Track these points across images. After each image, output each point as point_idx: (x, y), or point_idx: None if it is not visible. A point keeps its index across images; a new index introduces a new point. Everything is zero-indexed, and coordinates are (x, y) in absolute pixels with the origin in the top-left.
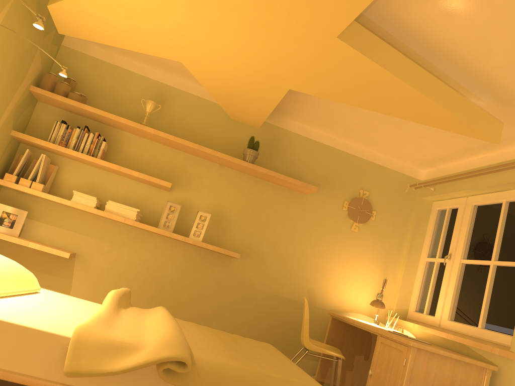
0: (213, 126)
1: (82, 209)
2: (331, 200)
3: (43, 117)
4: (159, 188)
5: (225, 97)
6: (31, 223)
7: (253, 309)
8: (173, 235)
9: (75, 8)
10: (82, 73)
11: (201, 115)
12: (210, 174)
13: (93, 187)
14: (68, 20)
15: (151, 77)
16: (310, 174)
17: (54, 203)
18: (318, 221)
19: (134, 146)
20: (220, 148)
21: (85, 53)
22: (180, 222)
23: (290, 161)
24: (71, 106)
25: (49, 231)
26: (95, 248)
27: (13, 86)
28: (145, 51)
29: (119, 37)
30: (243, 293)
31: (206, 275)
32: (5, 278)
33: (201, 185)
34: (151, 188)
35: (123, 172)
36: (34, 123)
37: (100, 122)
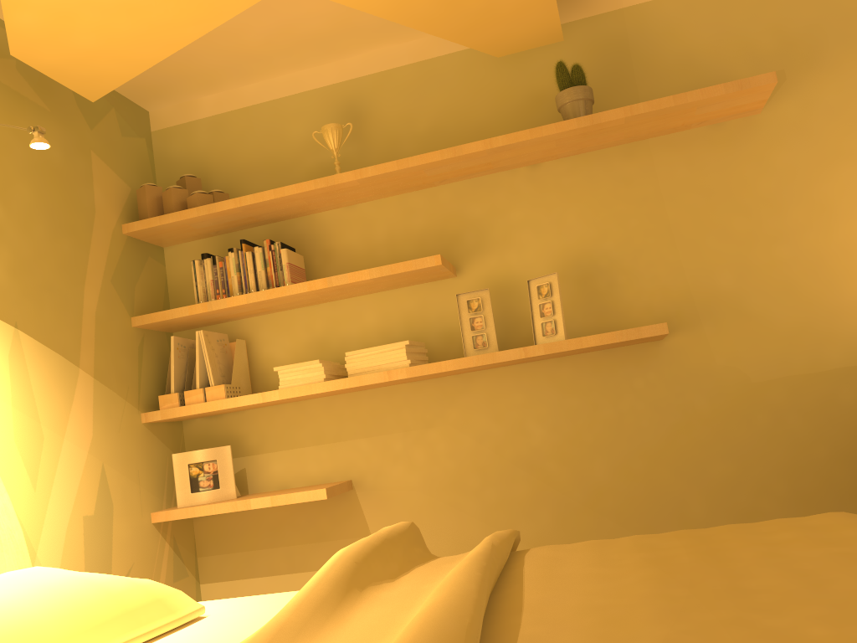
0: (475, 100)
1: (305, 394)
2: (832, 90)
3: (183, 270)
4: (435, 281)
5: (436, 10)
6: (255, 462)
7: (775, 430)
8: (498, 357)
9: (34, 17)
10: (204, 157)
11: (441, 94)
12: (520, 196)
13: (320, 343)
14: (64, 57)
15: (314, 86)
16: (742, 63)
17: (272, 407)
18: (826, 156)
19: (349, 229)
20: (511, 132)
21: (192, 120)
22: (511, 325)
23: (679, 64)
24: (200, 221)
25: (289, 463)
26: (380, 455)
27: (74, 239)
28: (215, 16)
29: (153, 24)
30: (730, 406)
31: (624, 405)
32: (48, 636)
33: (514, 228)
34: (421, 288)
35: (340, 284)
36: (177, 288)
37: (272, 221)
